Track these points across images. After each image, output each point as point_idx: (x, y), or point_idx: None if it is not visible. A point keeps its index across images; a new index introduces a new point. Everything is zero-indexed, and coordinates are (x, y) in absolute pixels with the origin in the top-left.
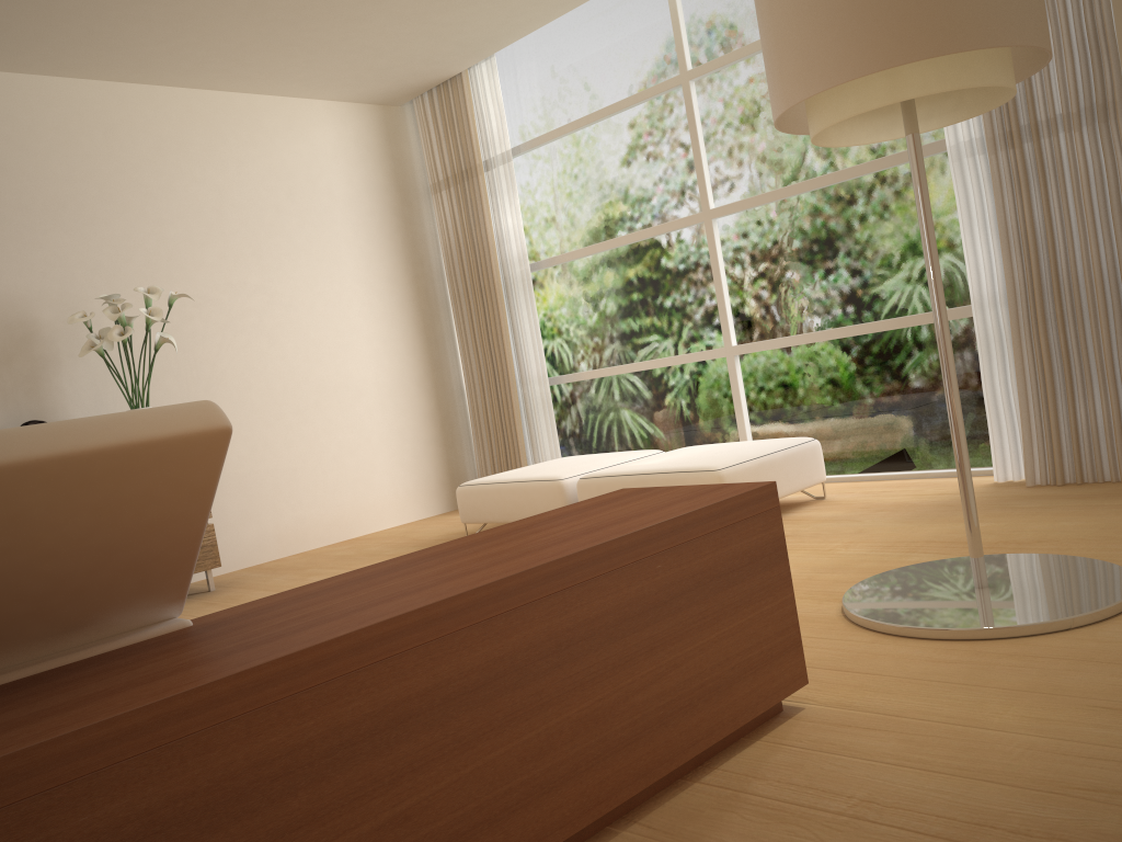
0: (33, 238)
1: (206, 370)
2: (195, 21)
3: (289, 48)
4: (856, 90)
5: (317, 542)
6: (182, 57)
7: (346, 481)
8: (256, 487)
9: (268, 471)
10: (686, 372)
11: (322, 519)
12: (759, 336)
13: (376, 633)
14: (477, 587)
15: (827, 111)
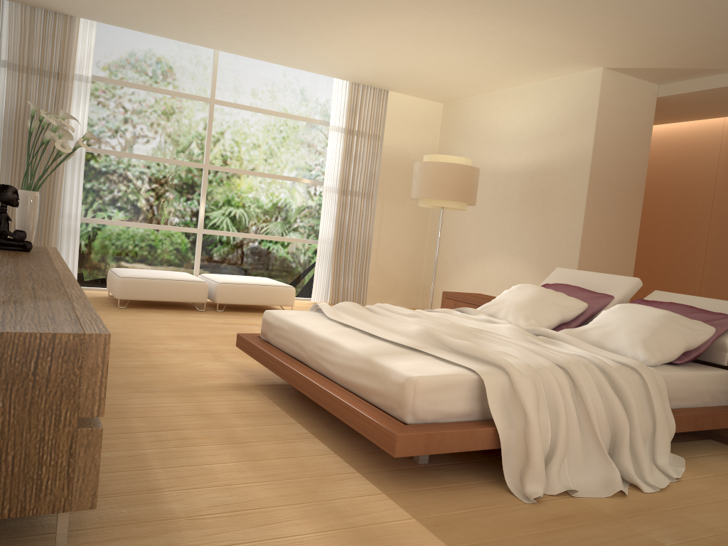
0: None
1: None
2: None
3: None
4: (456, 202)
5: None
6: None
7: None
8: None
9: None
10: (169, 235)
11: None
12: (216, 228)
13: None
14: None
15: (447, 203)
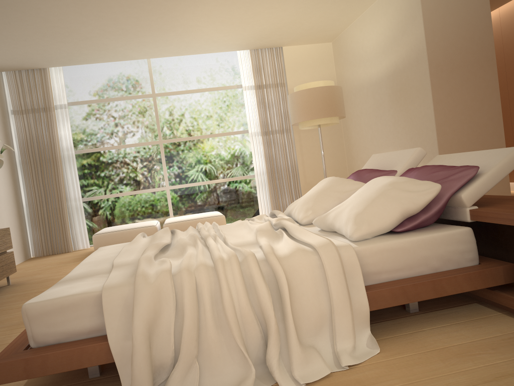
0: None
1: None
2: (19, 23)
3: (21, 42)
4: (324, 119)
5: None
6: None
7: None
8: None
9: None
10: (147, 195)
11: None
12: (179, 183)
13: None
14: None
15: (316, 121)
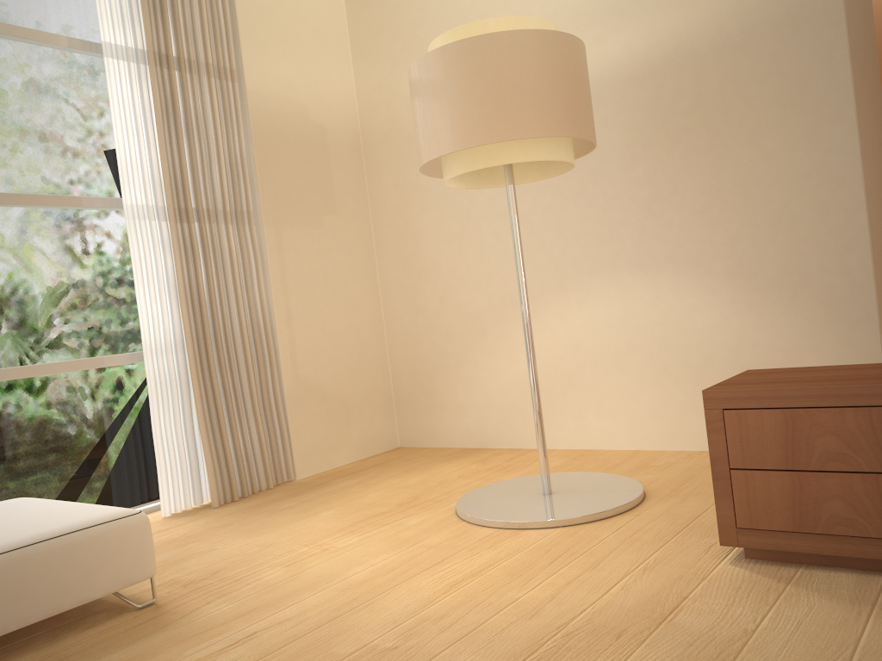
0: None
1: None
2: None
3: None
4: (564, 145)
5: None
6: None
7: None
8: None
9: None
10: None
11: None
12: None
13: None
14: None
15: (547, 150)
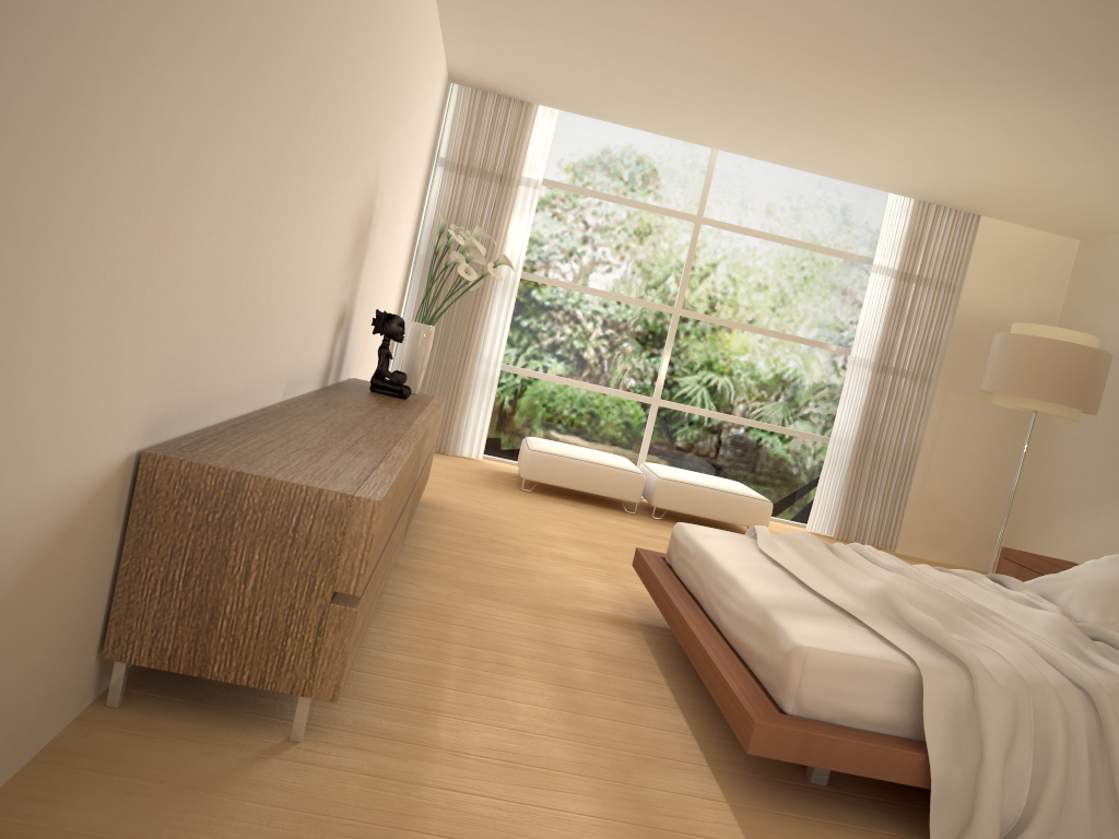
0: (394, 125)
1: (379, 282)
2: (588, 39)
3: (552, 61)
4: (1058, 405)
5: None
6: (510, 26)
7: None
8: None
9: None
10: (613, 401)
11: None
12: (679, 400)
13: None
14: None
15: (1041, 405)
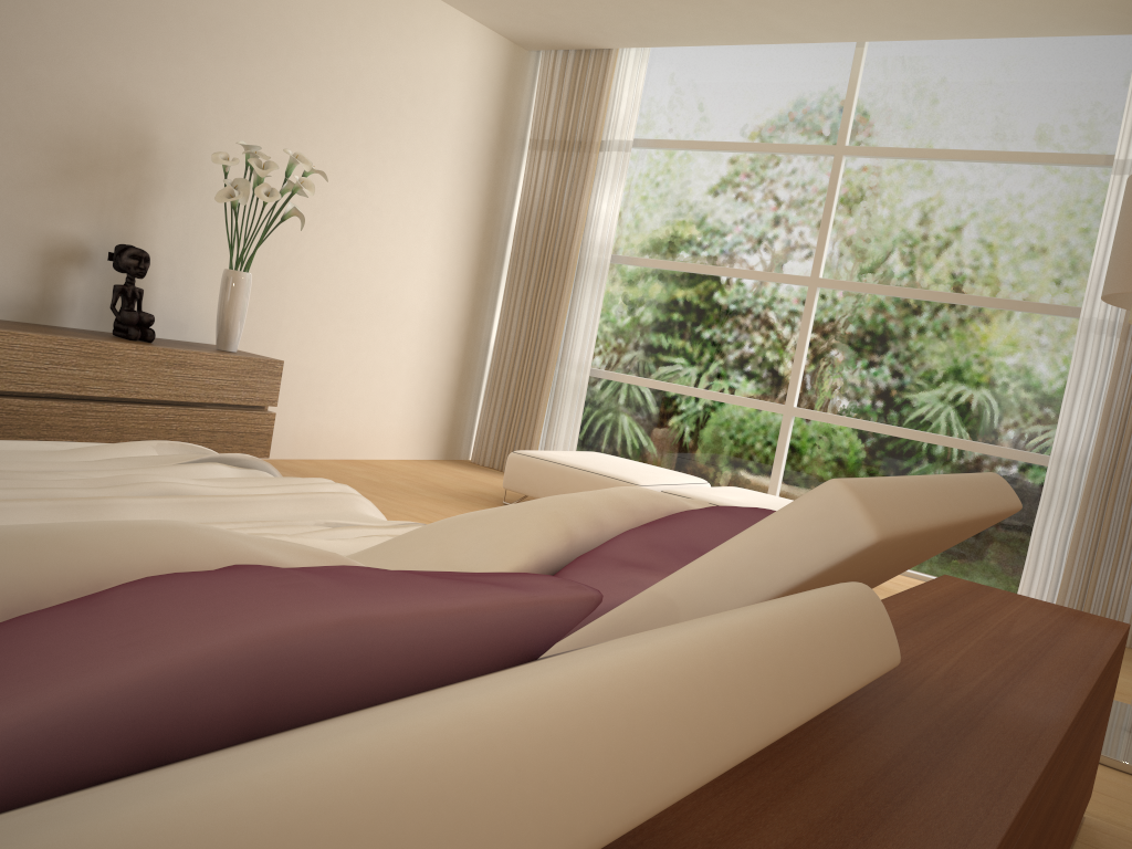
0: (180, 51)
1: (288, 247)
2: None
3: None
4: None
5: (325, 453)
6: None
7: (368, 402)
8: (292, 381)
9: (307, 369)
10: (734, 413)
11: (336, 432)
12: (823, 407)
13: (1075, 721)
14: (1090, 689)
15: None
